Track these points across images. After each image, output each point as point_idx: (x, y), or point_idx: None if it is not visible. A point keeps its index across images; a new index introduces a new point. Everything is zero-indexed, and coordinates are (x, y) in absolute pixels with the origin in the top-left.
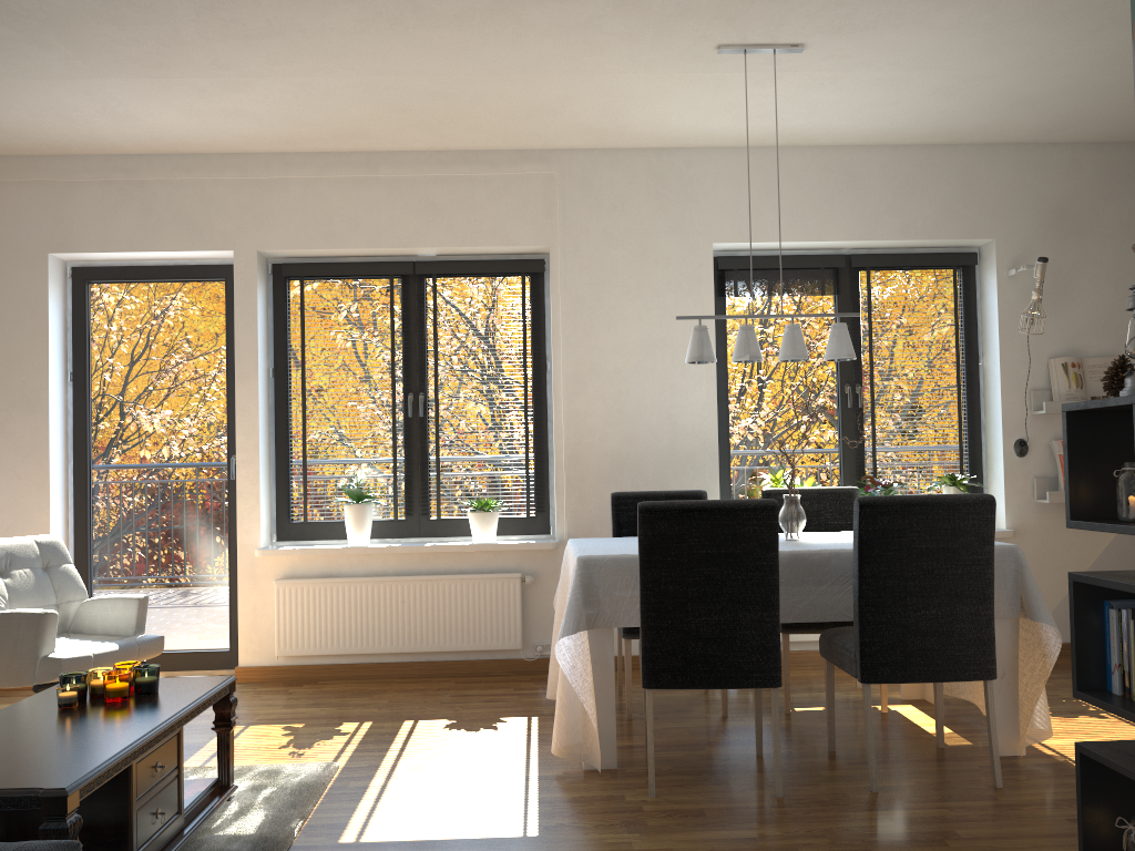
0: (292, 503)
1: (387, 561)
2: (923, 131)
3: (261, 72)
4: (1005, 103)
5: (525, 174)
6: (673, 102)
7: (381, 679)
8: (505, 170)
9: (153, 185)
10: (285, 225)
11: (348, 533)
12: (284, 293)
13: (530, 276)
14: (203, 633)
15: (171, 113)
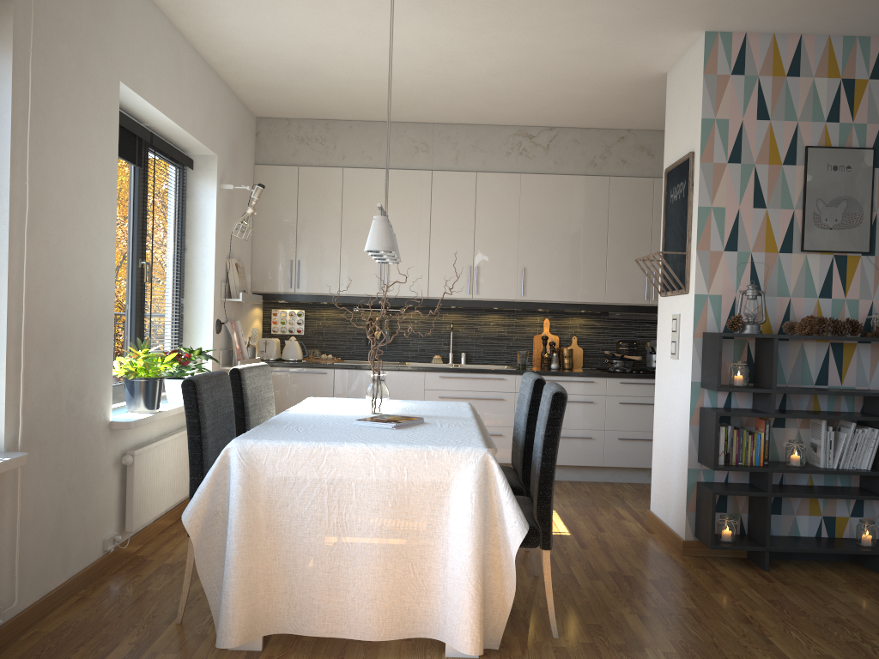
0: None
1: None
2: (232, 52)
3: None
4: (303, 68)
5: None
6: None
7: None
8: None
9: None
10: None
11: None
12: None
13: None
14: None
15: None
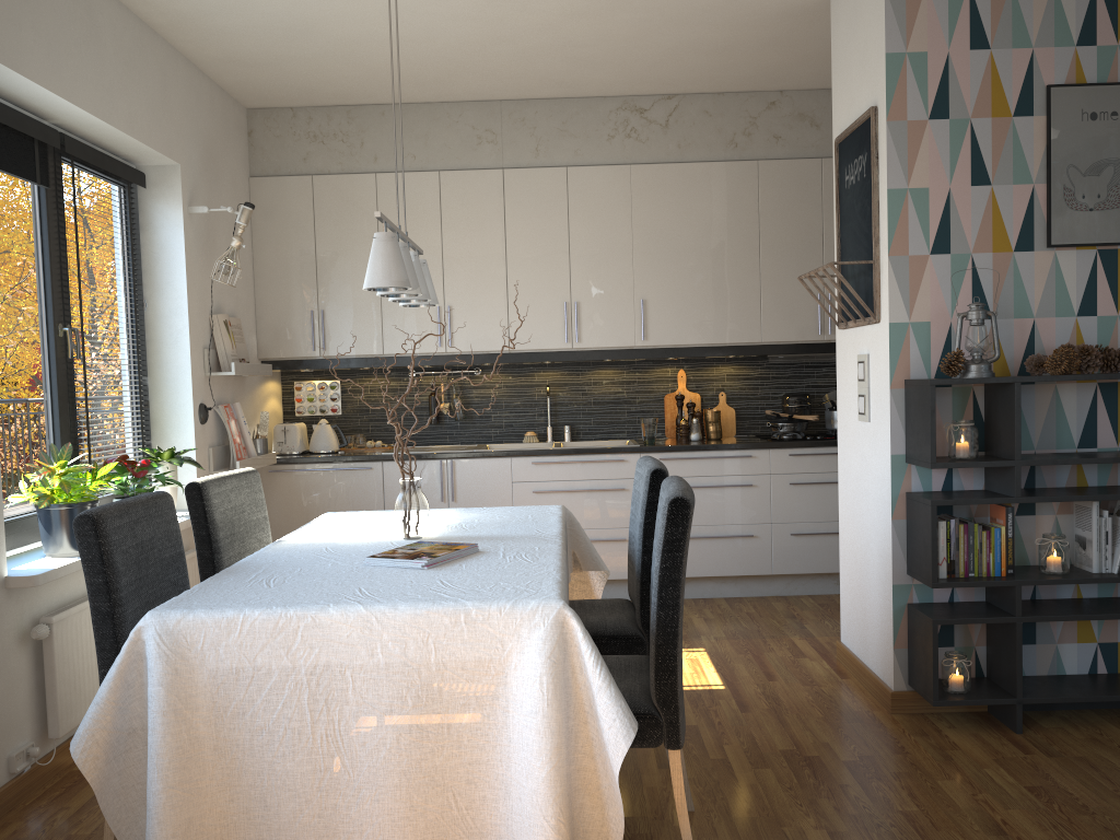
0: None
1: None
2: (181, 6)
3: None
4: (292, 26)
5: None
6: None
7: None
8: None
9: None
10: None
11: None
12: None
13: None
14: None
15: None
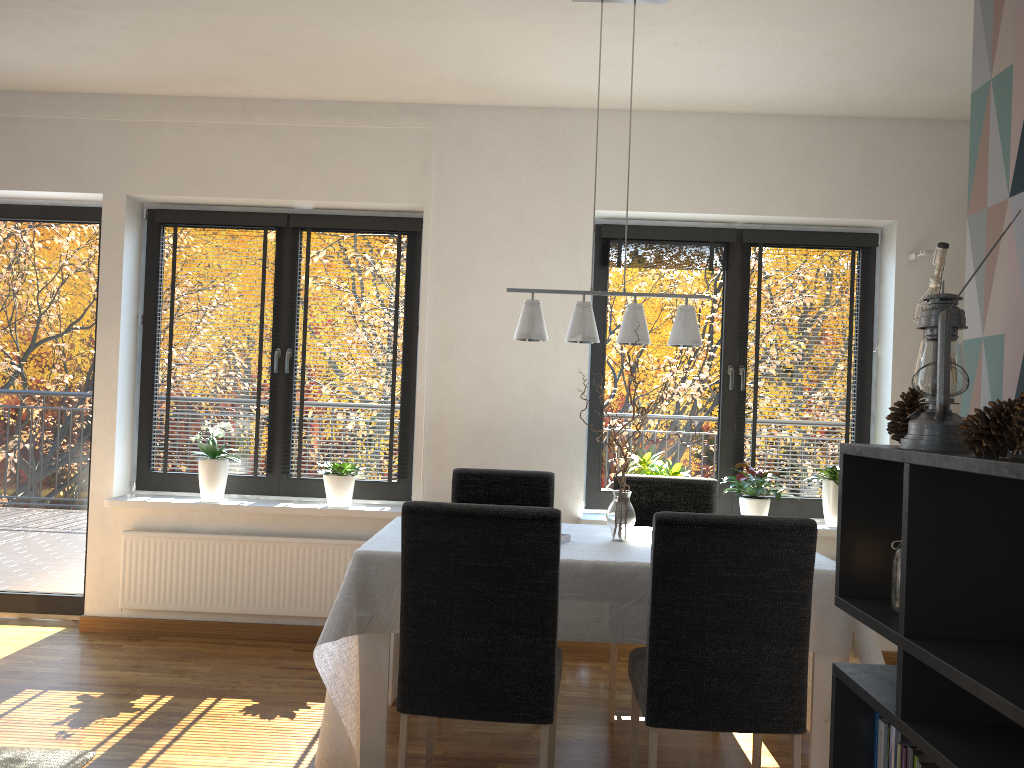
0: (154, 452)
1: (238, 519)
2: (823, 101)
3: (91, 4)
4: (908, 73)
5: (404, 129)
6: (543, 57)
7: (224, 639)
8: (383, 123)
9: (27, 123)
10: (156, 170)
11: (200, 488)
12: (157, 239)
13: (407, 235)
14: (59, 577)
15: (23, 47)
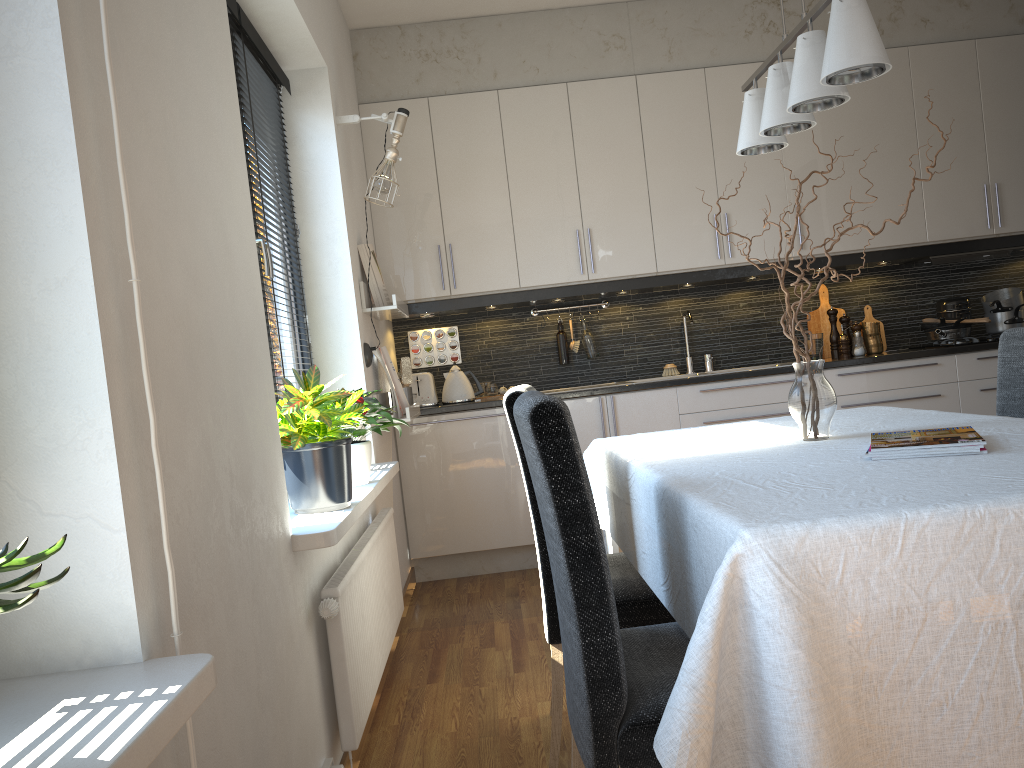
0: None
1: None
2: None
3: None
4: None
5: None
6: None
7: None
8: None
9: None
10: None
11: None
12: None
13: None
14: None
15: None
